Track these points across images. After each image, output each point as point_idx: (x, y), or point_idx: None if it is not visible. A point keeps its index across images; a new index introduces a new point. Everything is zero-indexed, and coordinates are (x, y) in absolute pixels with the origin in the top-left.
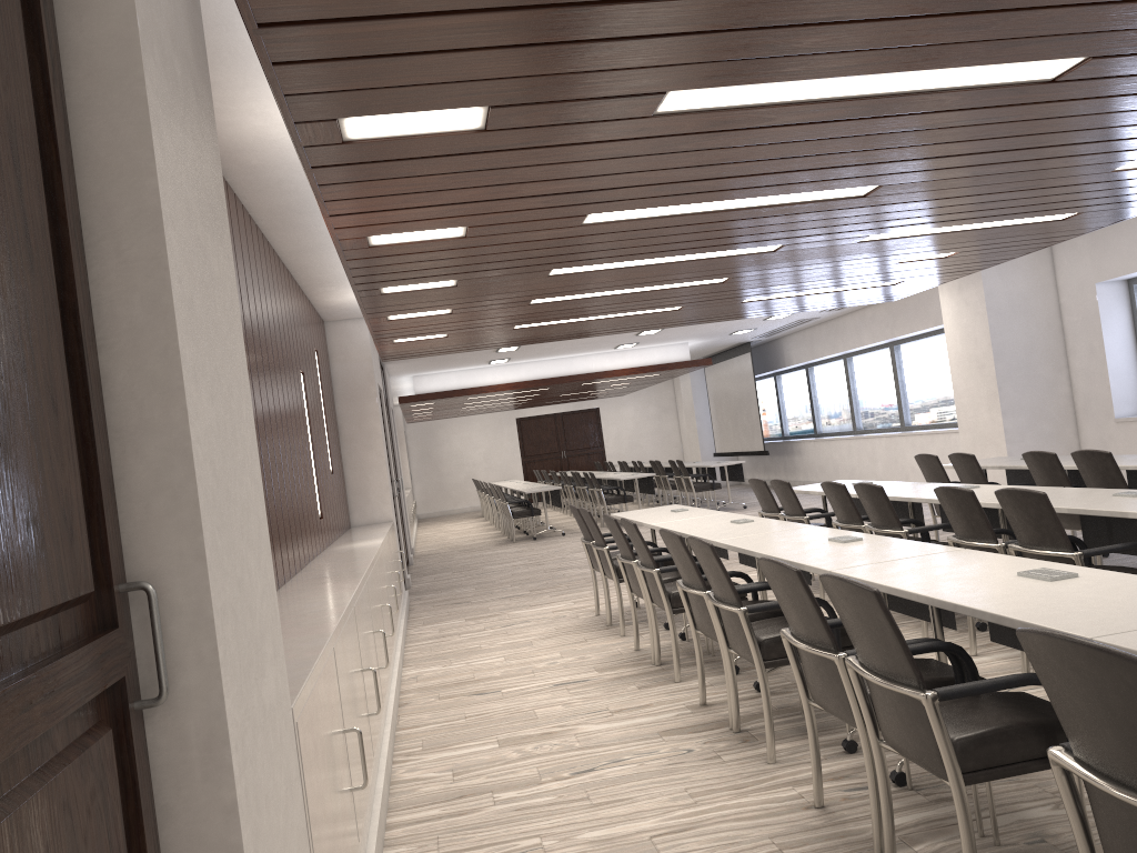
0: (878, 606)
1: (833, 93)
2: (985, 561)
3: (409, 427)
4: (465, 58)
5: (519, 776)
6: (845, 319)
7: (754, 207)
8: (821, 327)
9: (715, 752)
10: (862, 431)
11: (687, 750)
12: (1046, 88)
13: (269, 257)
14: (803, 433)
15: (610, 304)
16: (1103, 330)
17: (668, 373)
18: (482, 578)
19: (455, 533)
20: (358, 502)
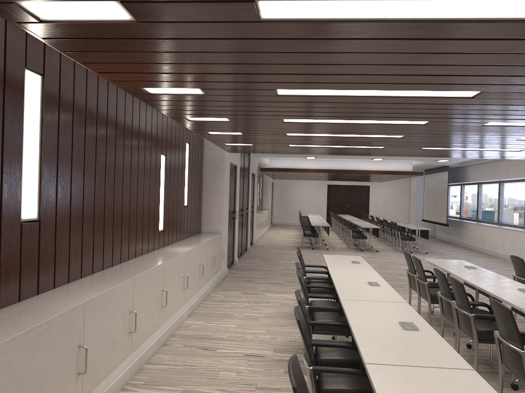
0: None
1: (404, 15)
2: None
3: (275, 180)
4: None
5: None
6: (502, 162)
7: (393, 96)
8: (488, 164)
9: None
10: (502, 224)
11: None
12: None
13: None
14: (470, 218)
15: (336, 141)
16: None
17: (400, 176)
18: (271, 267)
19: (281, 236)
20: (206, 221)
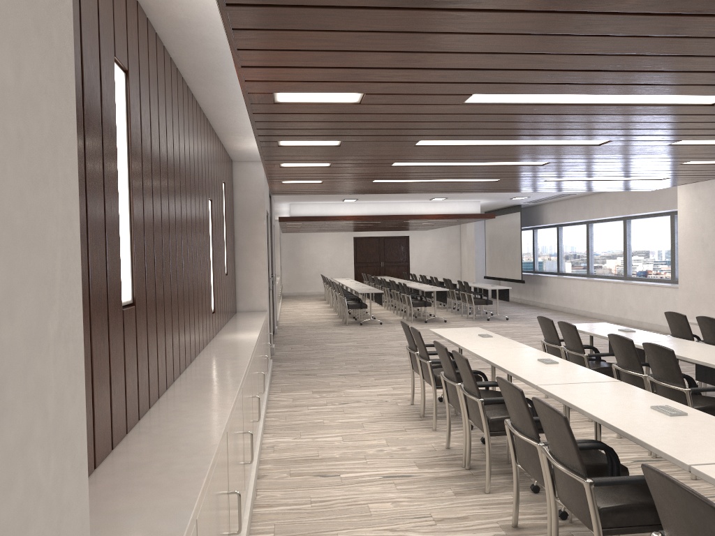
0: None
1: None
2: None
3: (282, 234)
4: None
5: None
6: (593, 197)
7: (615, 104)
8: (573, 200)
9: None
10: (593, 275)
11: None
12: None
13: (191, 106)
14: (548, 271)
15: (450, 172)
16: None
17: (463, 220)
18: (324, 353)
19: (306, 311)
20: (243, 294)
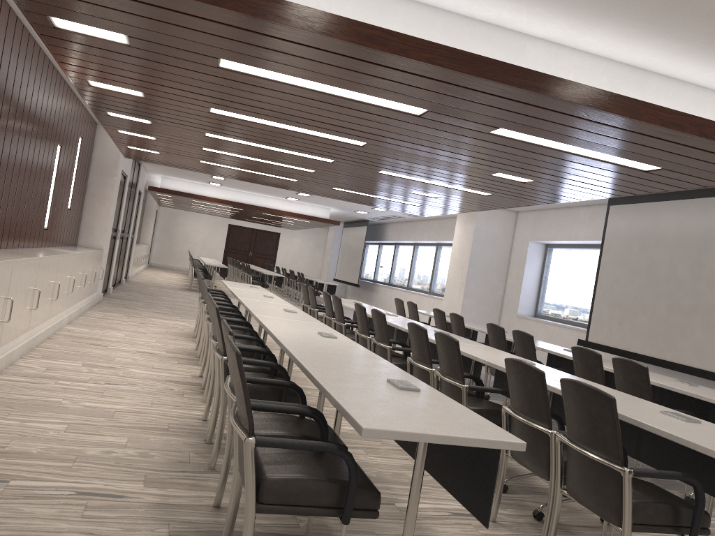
0: (216, 315)
1: (308, 86)
2: (320, 328)
3: (161, 208)
4: (104, 9)
5: (78, 378)
6: (419, 223)
7: (304, 133)
8: (406, 223)
9: (183, 393)
10: (410, 288)
11: (171, 389)
12: (418, 119)
13: (51, 74)
14: (383, 281)
15: (251, 165)
16: (525, 266)
17: (315, 223)
18: (154, 301)
19: (163, 278)
20: (85, 233)
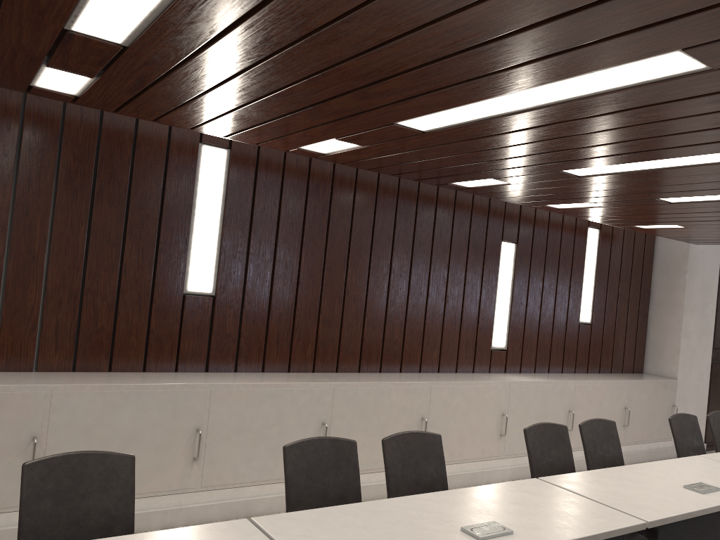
0: None
1: None
2: None
3: None
4: None
5: None
6: None
7: (568, 100)
8: None
9: None
10: None
11: None
12: None
13: None
14: None
15: None
16: None
17: None
18: None
19: None
20: (653, 355)
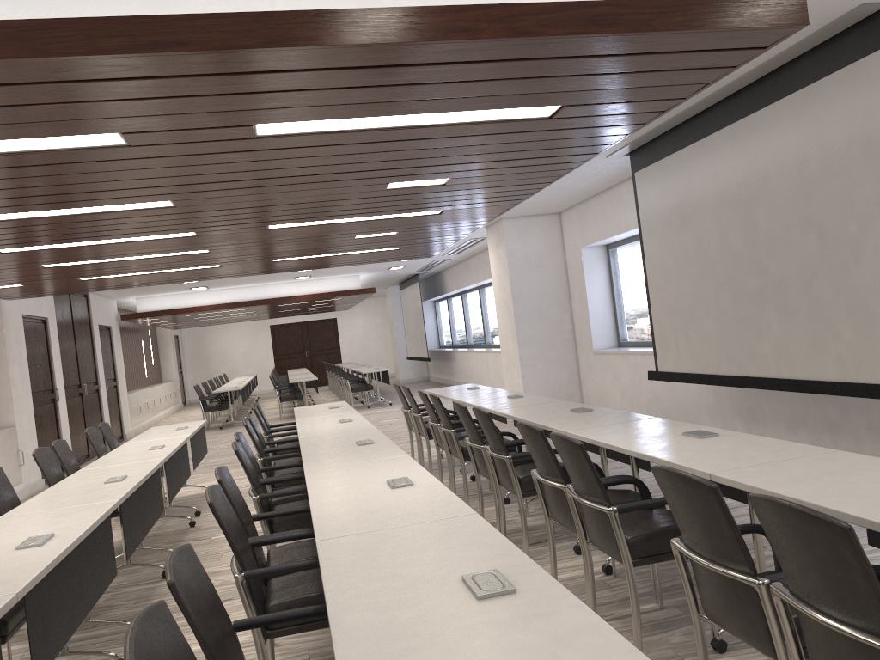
0: None
1: None
2: (75, 518)
3: (183, 331)
4: None
5: None
6: (471, 260)
7: (81, 213)
8: (460, 265)
9: None
10: (489, 346)
11: None
12: (136, 149)
13: None
14: (462, 344)
15: (133, 266)
16: (586, 283)
17: (348, 298)
18: None
19: (187, 419)
20: None
